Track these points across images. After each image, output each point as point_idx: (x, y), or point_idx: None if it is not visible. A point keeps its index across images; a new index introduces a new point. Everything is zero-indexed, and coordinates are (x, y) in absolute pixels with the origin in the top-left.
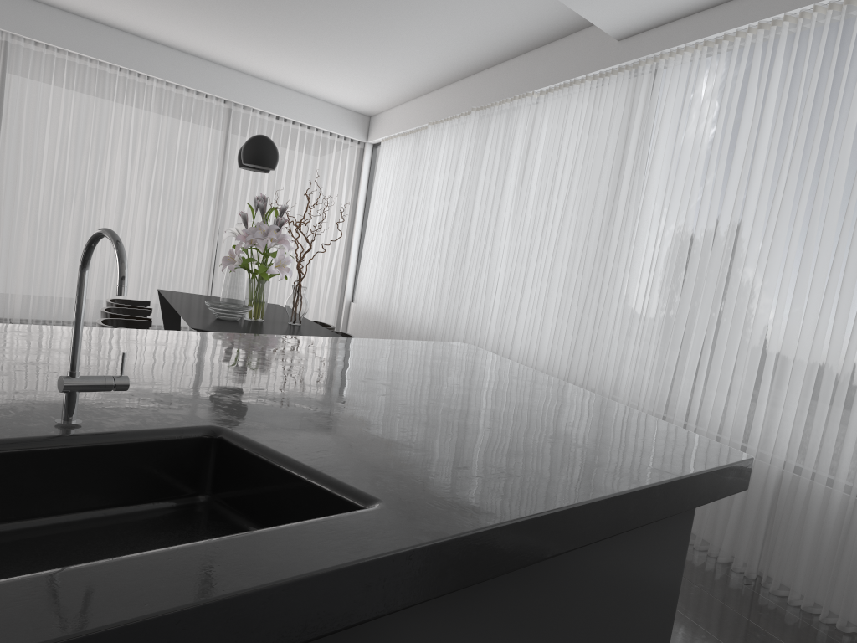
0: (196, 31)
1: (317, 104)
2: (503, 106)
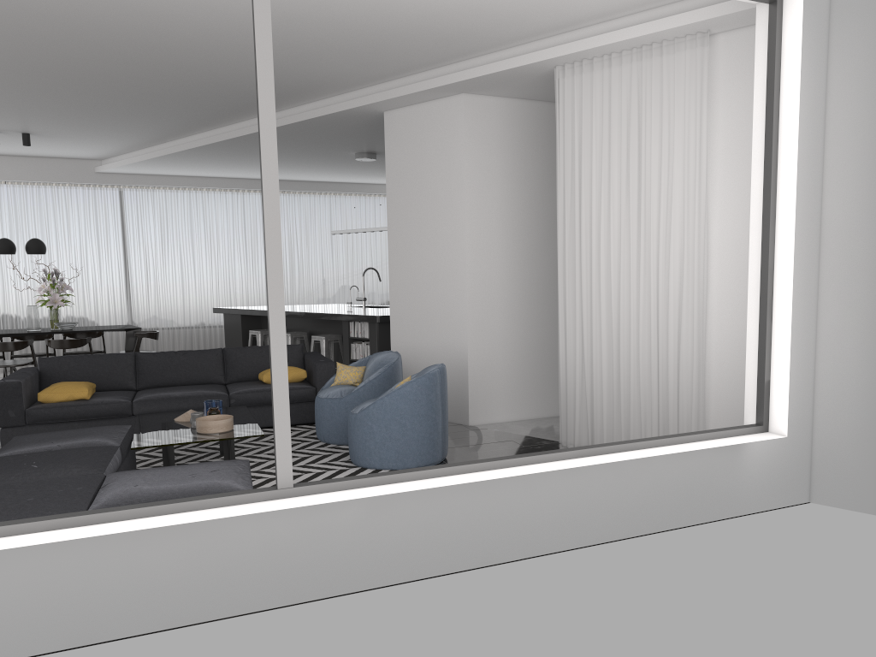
0: None
1: None
2: None
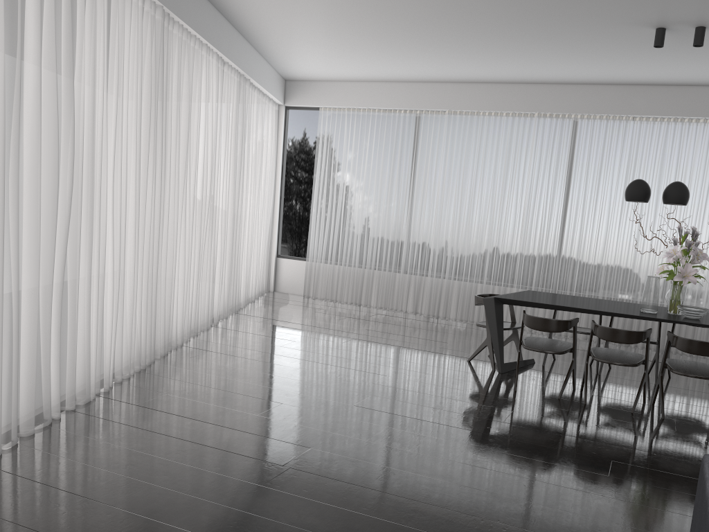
0: (331, 25)
1: (271, 71)
2: (587, 119)
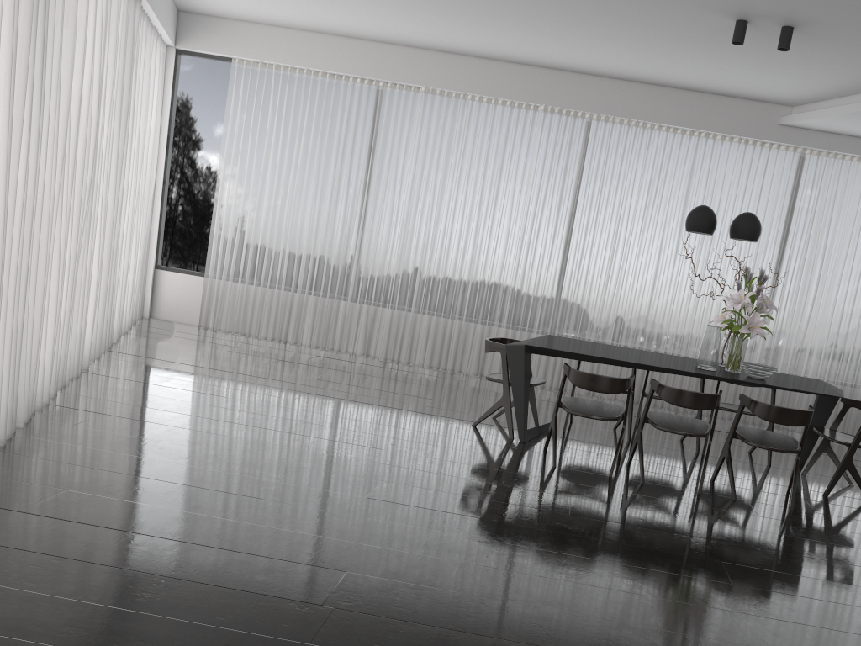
0: None
1: None
2: (605, 122)
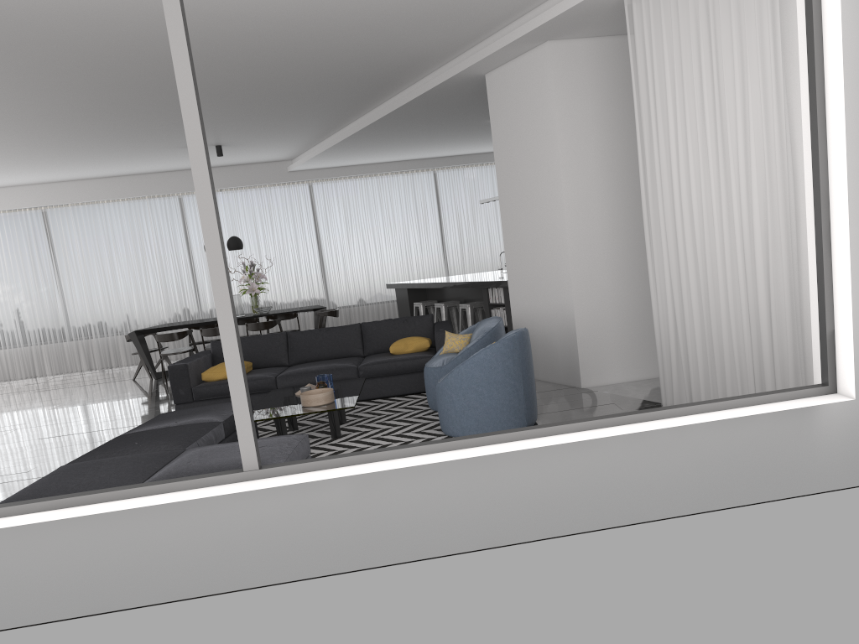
0: None
1: None
2: (188, 196)
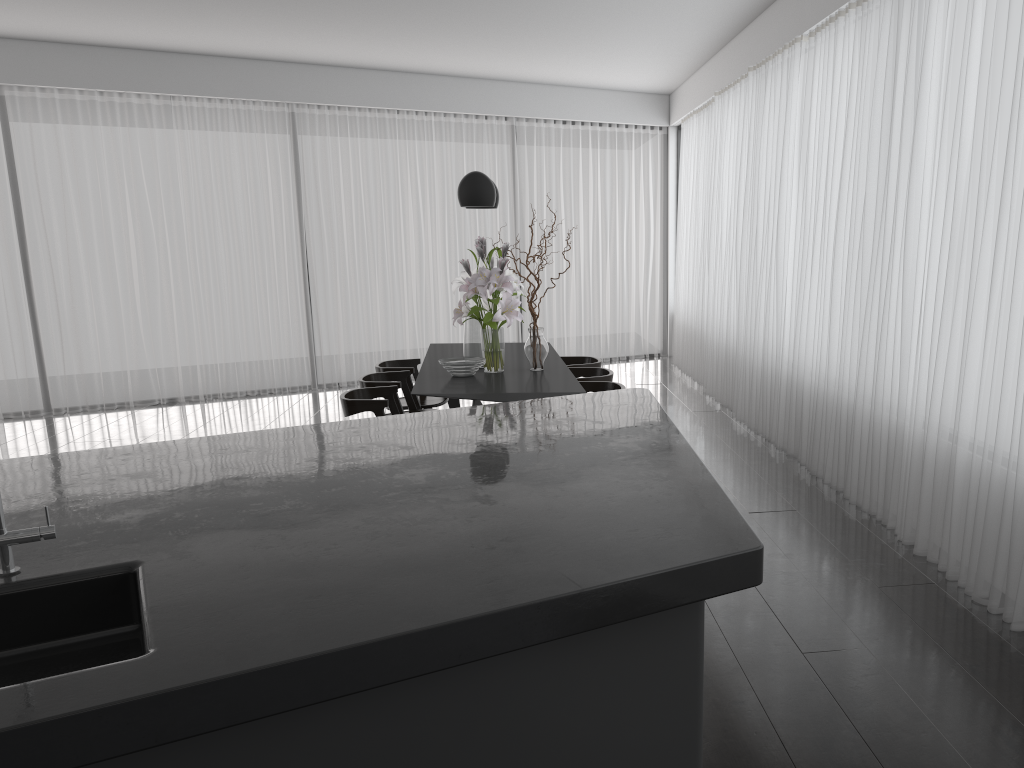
0: (453, 54)
1: (605, 95)
2: (776, 60)
